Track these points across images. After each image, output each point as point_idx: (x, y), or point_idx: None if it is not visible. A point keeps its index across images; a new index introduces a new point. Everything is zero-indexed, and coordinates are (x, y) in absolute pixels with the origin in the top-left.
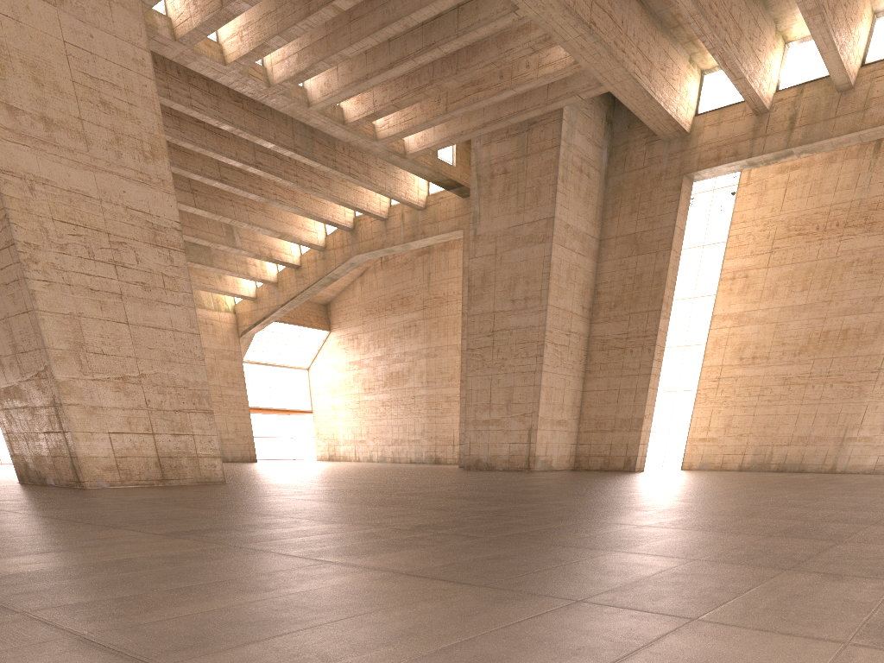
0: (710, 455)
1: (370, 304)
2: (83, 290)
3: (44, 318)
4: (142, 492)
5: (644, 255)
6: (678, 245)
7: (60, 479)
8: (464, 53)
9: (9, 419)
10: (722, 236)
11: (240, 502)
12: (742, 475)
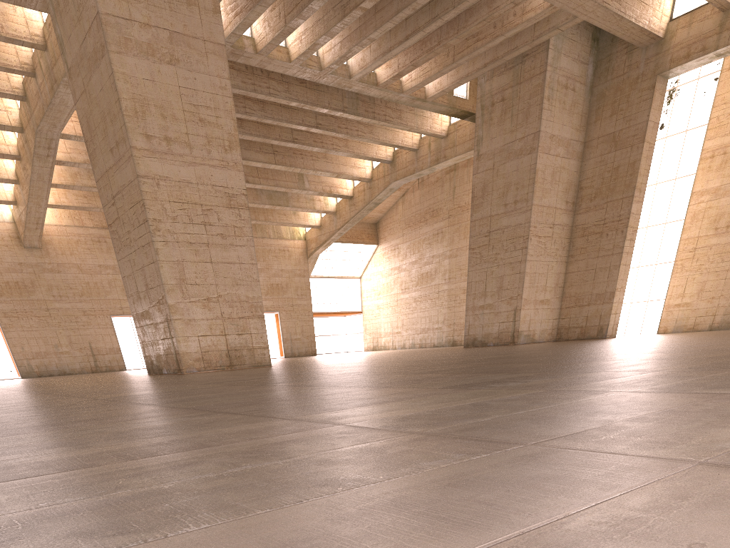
0: (683, 318)
1: (409, 218)
2: (185, 244)
3: (162, 265)
4: (213, 373)
5: (621, 150)
6: (652, 137)
7: (170, 369)
8: (463, 15)
9: (143, 333)
10: (704, 120)
11: (263, 372)
12: (698, 333)
